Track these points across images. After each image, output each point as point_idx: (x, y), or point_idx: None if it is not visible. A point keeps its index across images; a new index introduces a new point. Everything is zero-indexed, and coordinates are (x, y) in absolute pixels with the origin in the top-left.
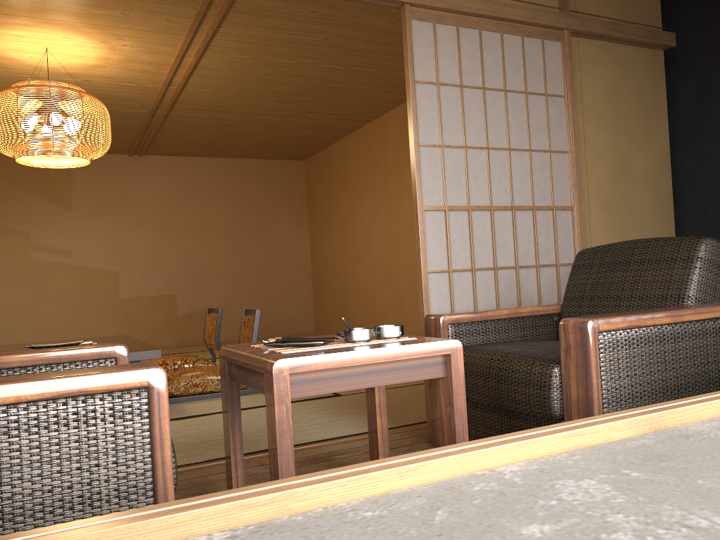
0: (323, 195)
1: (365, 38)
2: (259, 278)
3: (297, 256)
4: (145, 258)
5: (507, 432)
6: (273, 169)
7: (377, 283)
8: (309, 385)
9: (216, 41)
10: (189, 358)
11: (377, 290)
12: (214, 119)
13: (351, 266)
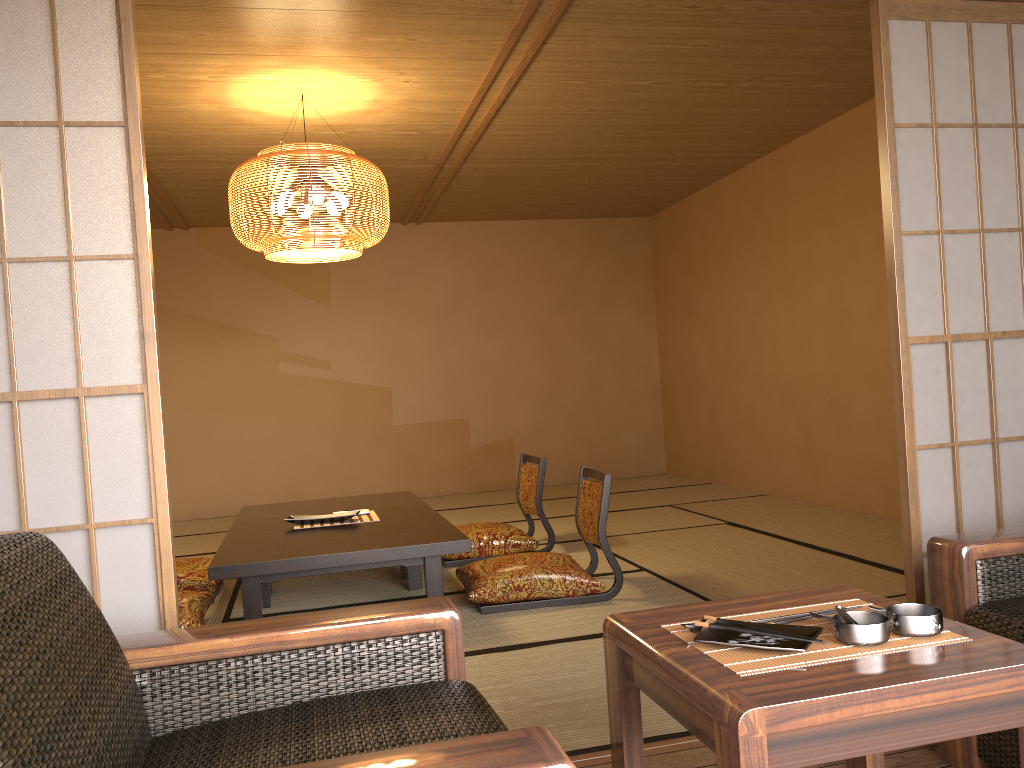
0: (680, 270)
1: (770, 38)
2: (584, 393)
3: (639, 360)
4: (426, 368)
5: None
6: (603, 232)
7: (769, 406)
8: (796, 748)
9: (537, 64)
10: (499, 532)
11: (768, 417)
12: (523, 171)
13: (725, 378)
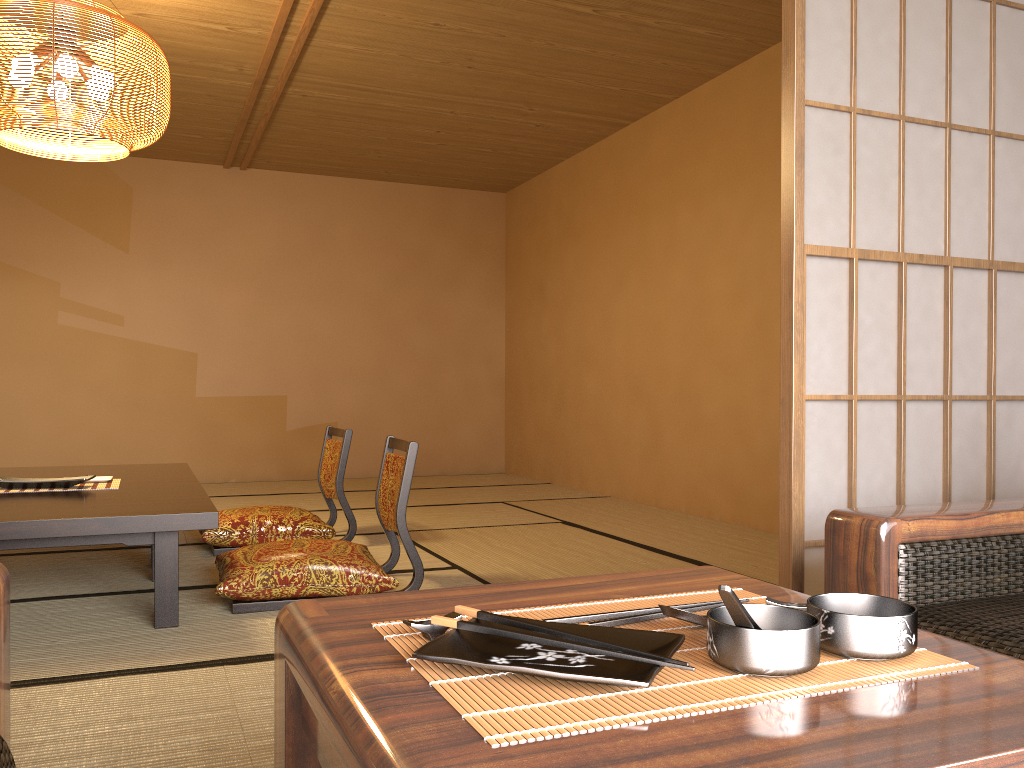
0: (533, 250)
1: None
2: (421, 378)
3: (484, 347)
4: (240, 334)
5: None
6: (454, 203)
7: (617, 400)
8: None
9: None
10: (287, 516)
11: (615, 411)
12: (361, 107)
13: (572, 368)
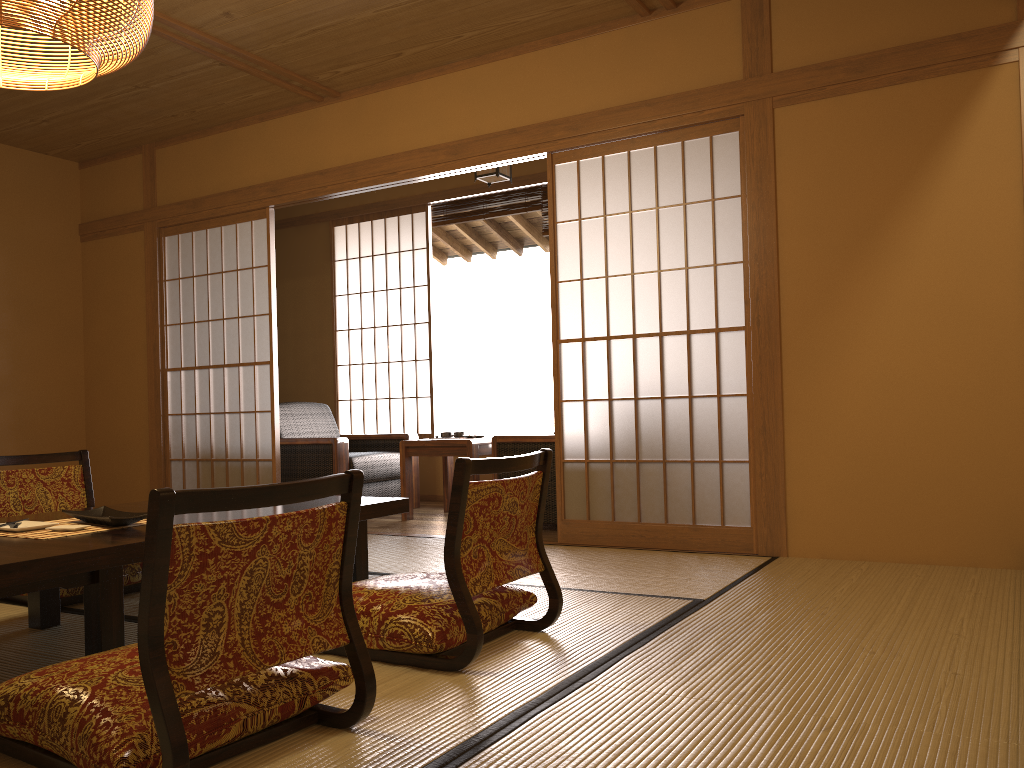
0: None
1: None
2: None
3: None
4: None
5: (385, 492)
6: None
7: None
8: None
9: None
10: None
11: None
12: None
13: None
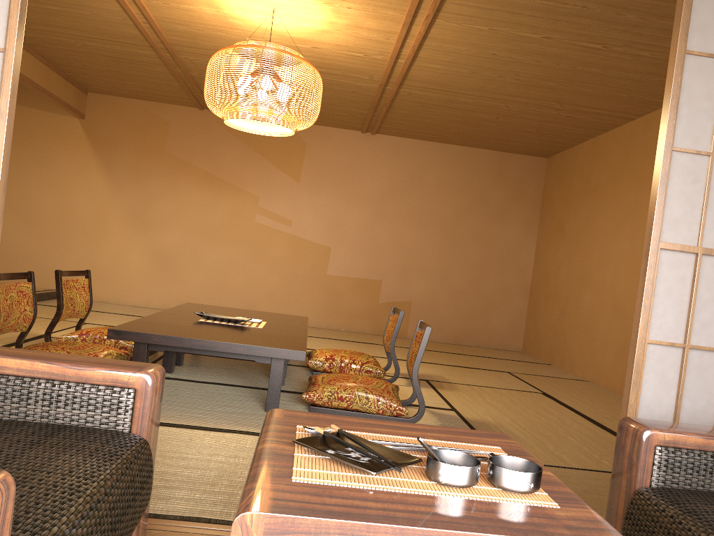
0: (560, 200)
1: (638, 7)
2: (471, 279)
3: (518, 263)
4: (358, 238)
5: None
6: (509, 163)
7: (603, 313)
8: None
9: (447, 6)
10: (358, 359)
11: (600, 321)
12: (446, 101)
13: (575, 286)
